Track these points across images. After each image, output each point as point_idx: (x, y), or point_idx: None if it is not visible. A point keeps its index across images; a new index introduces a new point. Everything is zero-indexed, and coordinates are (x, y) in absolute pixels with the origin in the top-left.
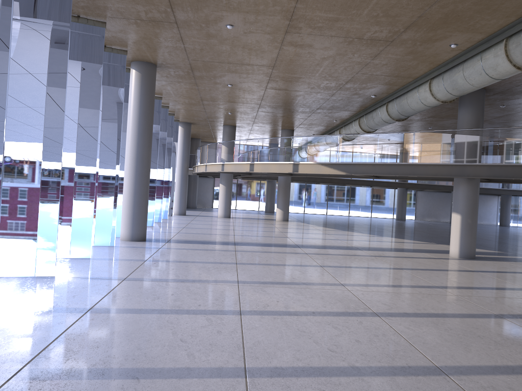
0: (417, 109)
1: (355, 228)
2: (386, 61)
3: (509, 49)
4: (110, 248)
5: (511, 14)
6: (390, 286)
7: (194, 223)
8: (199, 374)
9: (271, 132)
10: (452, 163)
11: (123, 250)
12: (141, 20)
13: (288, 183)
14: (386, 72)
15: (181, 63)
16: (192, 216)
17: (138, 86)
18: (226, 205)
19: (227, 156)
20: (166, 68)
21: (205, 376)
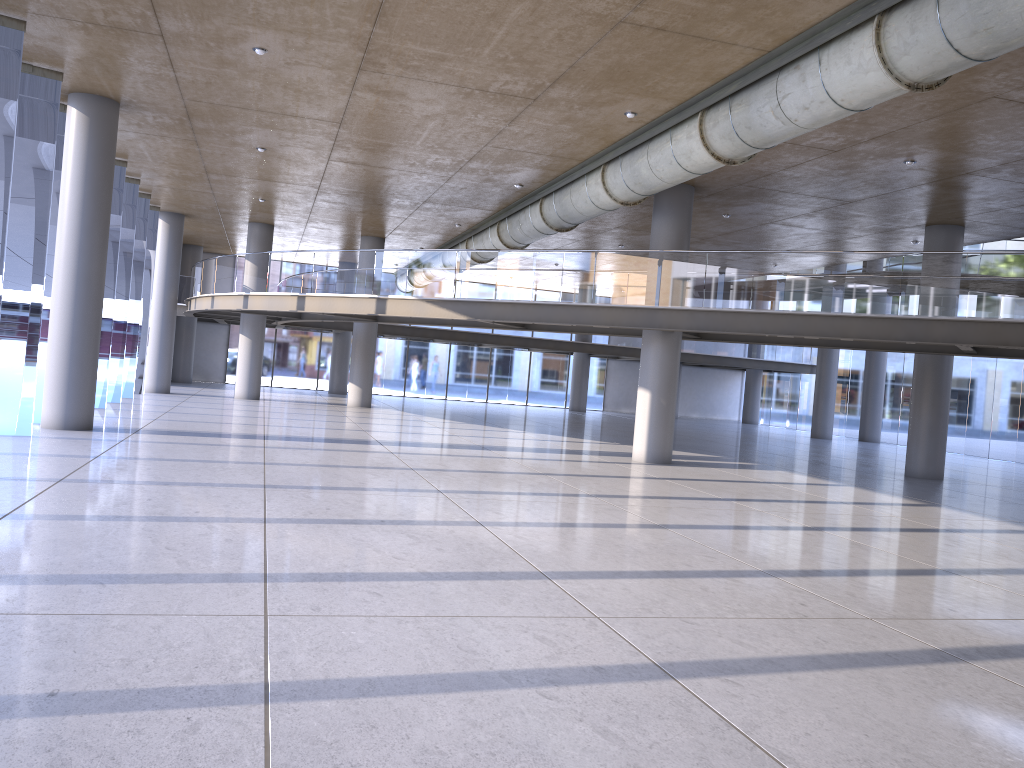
0: (587, 212)
1: (490, 420)
2: (530, 130)
3: (705, 129)
4: (24, 439)
5: (702, 76)
6: (515, 494)
7: (188, 406)
8: (195, 580)
9: (342, 239)
10: (637, 305)
11: (50, 442)
12: (95, 24)
13: (372, 337)
14: (533, 147)
15: (168, 103)
16: (183, 395)
17: (82, 140)
18: (252, 376)
19: (255, 280)
20: (139, 111)
21: (204, 581)
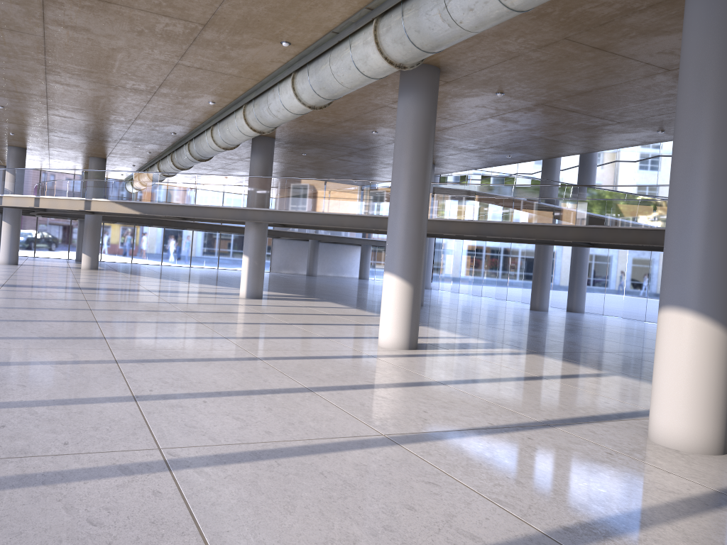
0: (210, 152)
1: (176, 277)
2: (162, 107)
3: (246, 114)
4: None
5: (236, 88)
6: (136, 311)
7: None
8: None
9: (78, 158)
10: (236, 207)
11: None
12: None
13: (97, 223)
14: (169, 115)
15: None
16: None
17: None
18: (12, 249)
19: (7, 186)
20: None
21: None
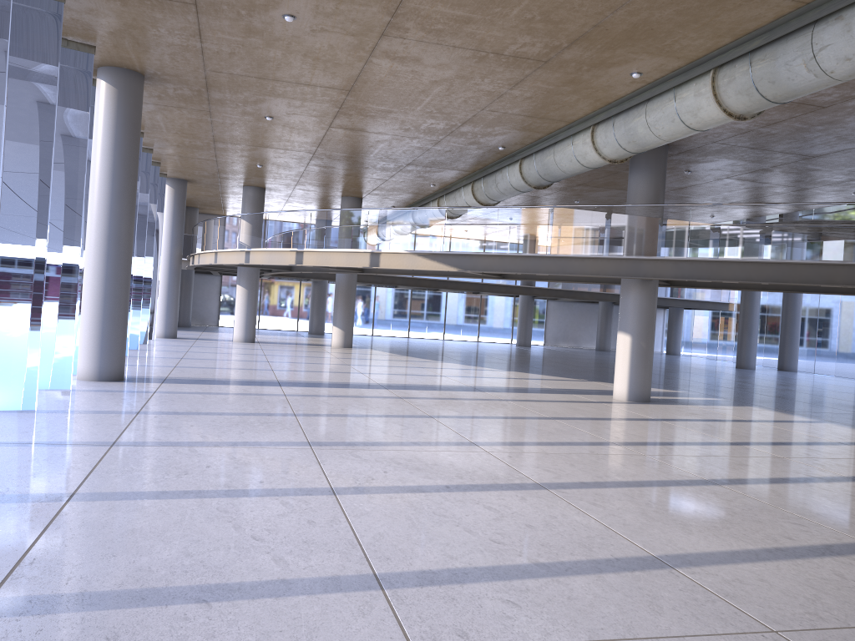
0: (570, 171)
1: (460, 358)
2: (531, 93)
3: (717, 86)
4: (65, 393)
5: (725, 32)
6: (545, 445)
7: (198, 351)
8: (305, 589)
9: (324, 200)
10: (621, 256)
11: (90, 396)
12: None
13: (352, 285)
14: (527, 110)
15: (190, 75)
16: (189, 340)
17: (112, 110)
18: (248, 322)
19: (256, 237)
20: (162, 83)
21: (316, 591)
